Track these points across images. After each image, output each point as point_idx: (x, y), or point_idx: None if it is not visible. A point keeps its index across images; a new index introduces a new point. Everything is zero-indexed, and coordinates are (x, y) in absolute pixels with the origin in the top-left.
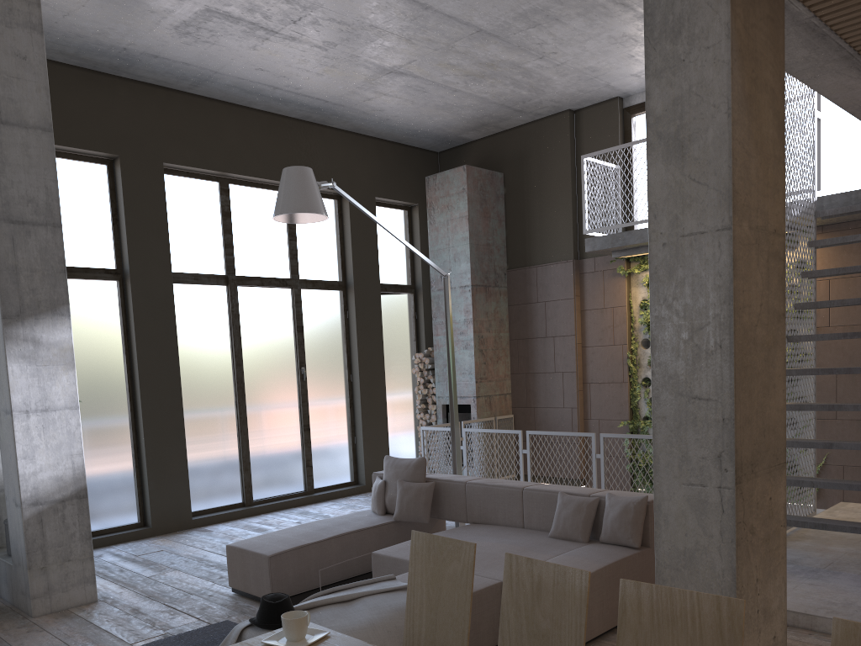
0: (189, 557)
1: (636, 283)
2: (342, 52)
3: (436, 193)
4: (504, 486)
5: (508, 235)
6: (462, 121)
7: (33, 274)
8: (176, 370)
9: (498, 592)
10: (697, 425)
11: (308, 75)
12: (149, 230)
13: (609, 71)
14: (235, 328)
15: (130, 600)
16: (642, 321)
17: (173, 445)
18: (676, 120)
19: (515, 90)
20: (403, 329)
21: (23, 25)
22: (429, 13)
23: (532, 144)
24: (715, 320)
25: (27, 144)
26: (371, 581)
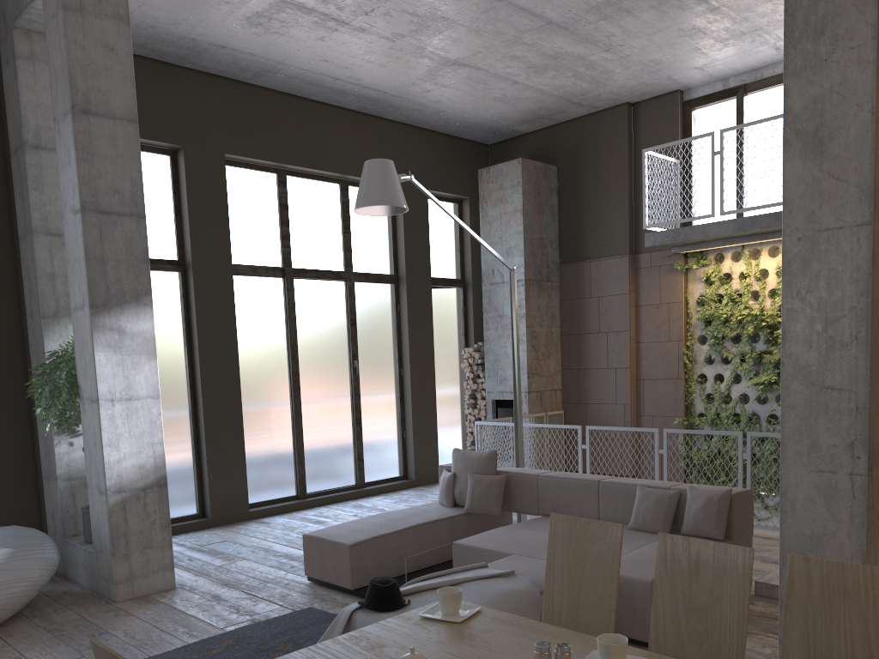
0: (254, 547)
1: (693, 278)
2: (409, 44)
3: (489, 187)
4: (579, 479)
5: (561, 229)
6: (518, 113)
7: (118, 264)
8: (235, 362)
9: None
10: (829, 414)
11: (371, 66)
12: (210, 222)
13: (673, 63)
14: (291, 321)
15: (208, 587)
16: (699, 317)
17: (232, 437)
18: (815, 118)
19: (575, 82)
20: (452, 323)
21: (112, 16)
22: (502, 4)
23: (588, 137)
24: (852, 313)
25: (114, 135)
26: (465, 568)
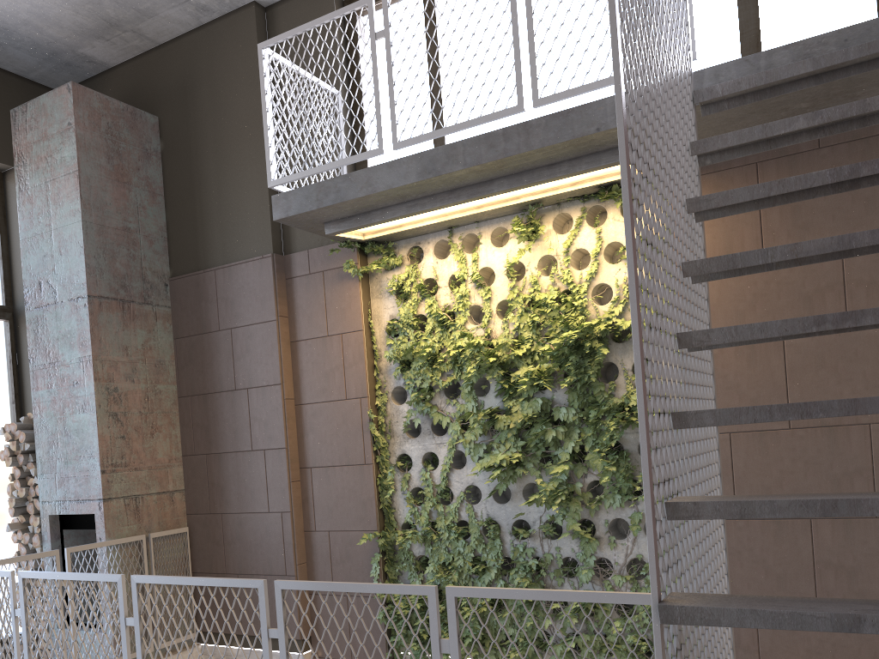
0: None
1: (378, 291)
2: None
3: (28, 137)
4: None
5: (170, 219)
6: (65, 7)
7: None
8: None
9: None
10: None
11: None
12: None
13: None
14: None
15: None
16: (392, 356)
17: None
18: None
19: None
20: None
21: None
22: None
23: (201, 64)
24: None
25: None
26: None
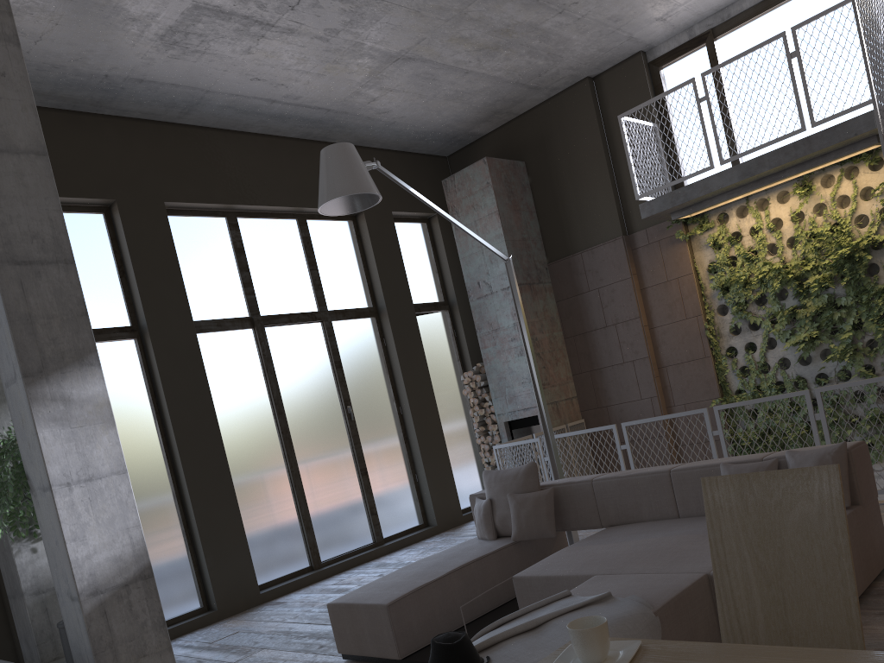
0: (273, 633)
1: (698, 246)
2: (345, 41)
3: (457, 195)
4: (644, 473)
5: (542, 226)
6: (473, 112)
7: (50, 321)
8: (215, 428)
9: (706, 588)
10: None
11: (308, 78)
12: (161, 278)
13: (633, 18)
14: (270, 373)
15: None
16: (715, 286)
17: (226, 512)
18: None
19: (530, 61)
20: (444, 350)
21: None
22: None
23: (552, 123)
24: None
25: (21, 172)
26: (544, 603)
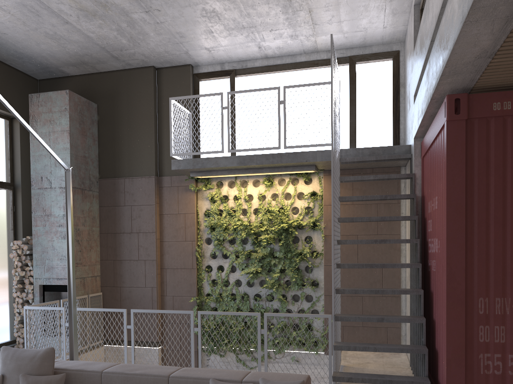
0: None
1: (201, 197)
2: None
3: (39, 109)
4: (148, 374)
5: (100, 152)
6: (66, 55)
7: None
8: None
9: None
10: None
11: None
12: None
13: (192, 40)
14: None
15: None
16: (207, 225)
17: None
18: None
19: (117, 37)
20: (1, 219)
21: None
22: None
23: (123, 86)
24: None
25: None
26: None
